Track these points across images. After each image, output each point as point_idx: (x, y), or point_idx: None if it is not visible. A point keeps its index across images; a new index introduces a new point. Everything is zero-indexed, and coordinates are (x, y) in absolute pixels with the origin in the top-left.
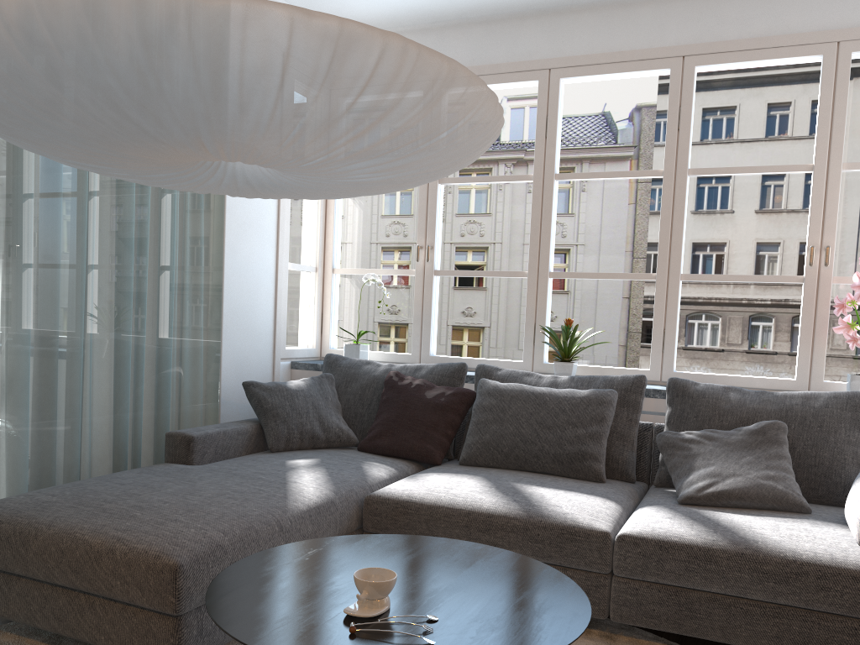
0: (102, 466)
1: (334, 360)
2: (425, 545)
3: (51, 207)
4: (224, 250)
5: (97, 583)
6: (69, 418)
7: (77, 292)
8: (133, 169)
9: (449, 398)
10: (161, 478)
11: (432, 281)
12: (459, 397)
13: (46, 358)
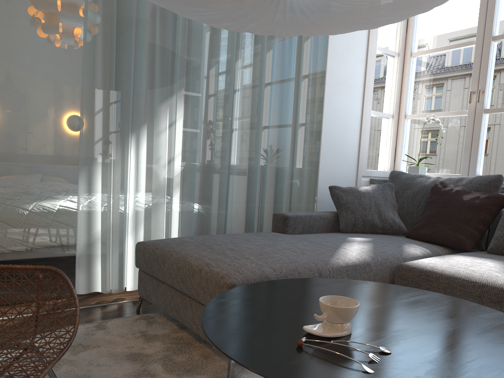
0: (236, 231)
1: (396, 175)
2: (418, 296)
3: (210, 69)
4: (324, 100)
5: (192, 290)
6: (217, 199)
7: (225, 122)
8: (219, 6)
9: (483, 200)
10: (259, 237)
11: (482, 118)
12: (492, 200)
13: (204, 161)
